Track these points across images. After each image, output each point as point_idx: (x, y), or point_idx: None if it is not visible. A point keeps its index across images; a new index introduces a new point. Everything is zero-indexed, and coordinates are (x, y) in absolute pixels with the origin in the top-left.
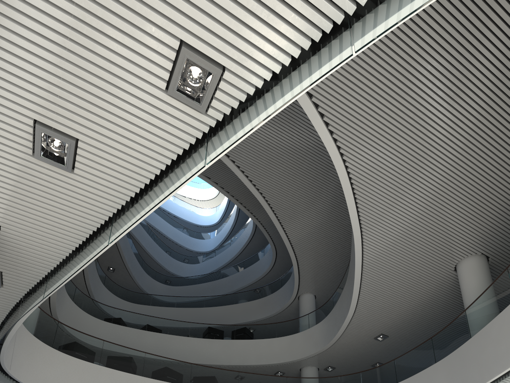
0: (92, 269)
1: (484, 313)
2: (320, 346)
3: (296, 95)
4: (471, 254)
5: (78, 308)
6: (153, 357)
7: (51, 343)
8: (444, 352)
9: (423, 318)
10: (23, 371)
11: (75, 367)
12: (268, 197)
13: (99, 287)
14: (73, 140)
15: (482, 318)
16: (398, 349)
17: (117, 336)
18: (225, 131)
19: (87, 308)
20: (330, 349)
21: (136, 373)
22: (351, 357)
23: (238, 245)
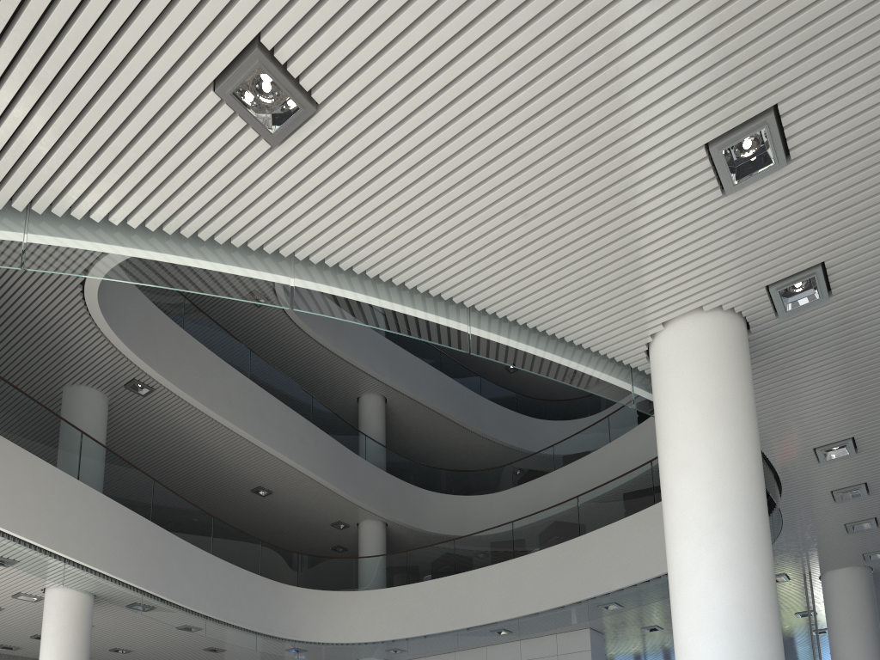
0: (495, 418)
1: None
2: None
3: None
4: None
5: (459, 497)
6: (464, 541)
7: (352, 586)
8: None
9: None
10: (321, 631)
11: (381, 600)
12: None
13: (533, 427)
14: None
15: None
16: None
17: (519, 503)
18: None
19: (478, 487)
20: None
21: (448, 573)
22: None
23: None
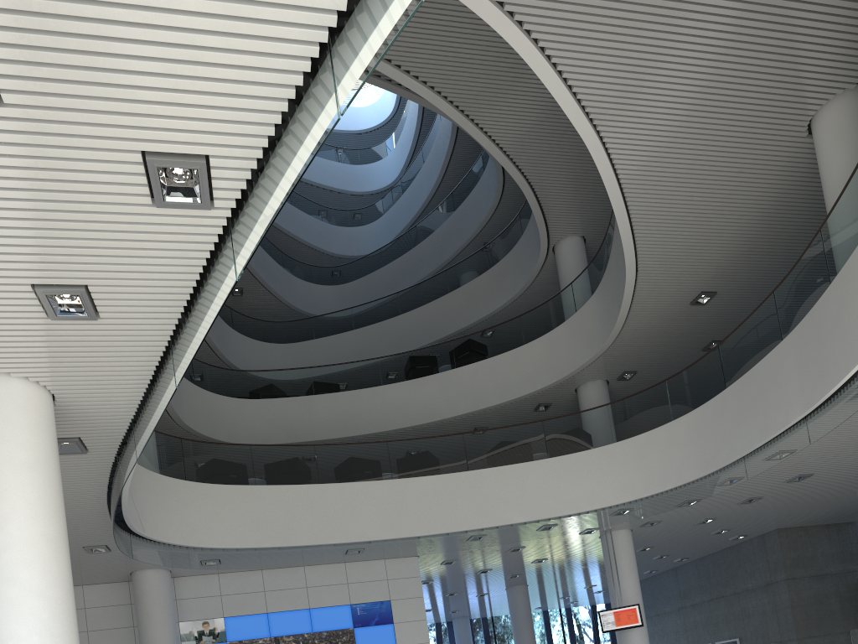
0: None
1: (847, 233)
2: (598, 343)
3: (298, 180)
4: (836, 93)
5: (205, 392)
6: (327, 449)
7: (183, 474)
8: (793, 319)
9: (775, 242)
10: (161, 527)
11: (225, 499)
12: (439, 86)
13: (227, 335)
14: (82, 288)
15: (845, 244)
16: (743, 309)
17: (275, 418)
18: (245, 225)
19: (219, 386)
20: (617, 345)
21: (310, 481)
22: (659, 347)
23: (437, 159)
